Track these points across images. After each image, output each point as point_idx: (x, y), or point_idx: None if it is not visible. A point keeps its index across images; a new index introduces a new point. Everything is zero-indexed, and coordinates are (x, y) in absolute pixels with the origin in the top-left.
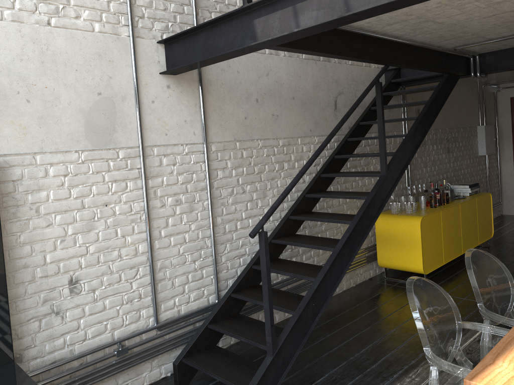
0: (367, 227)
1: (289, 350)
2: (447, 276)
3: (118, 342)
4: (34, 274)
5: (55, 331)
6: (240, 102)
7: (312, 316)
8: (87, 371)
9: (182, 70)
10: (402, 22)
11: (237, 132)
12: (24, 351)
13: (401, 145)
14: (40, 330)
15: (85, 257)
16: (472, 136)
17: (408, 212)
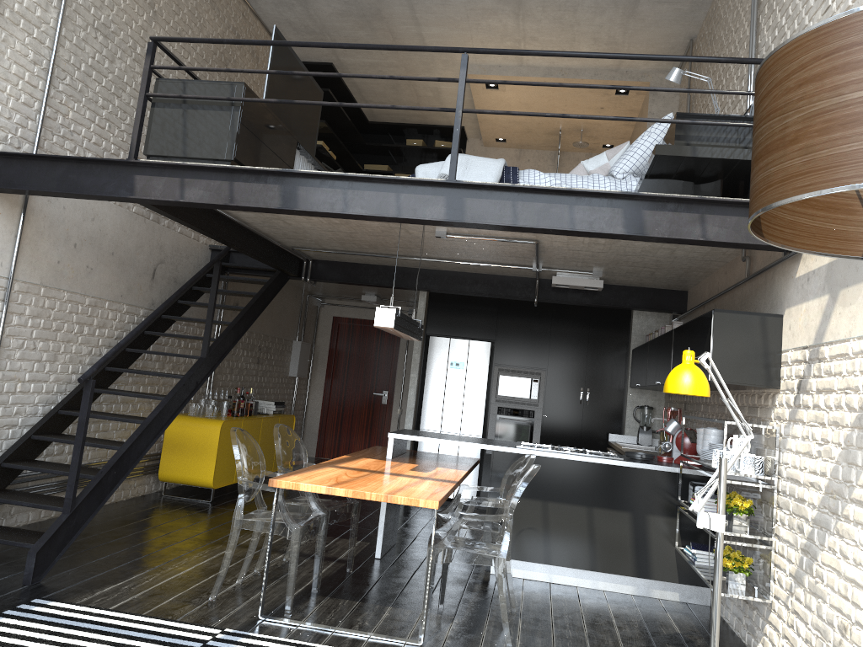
0: (178, 407)
1: (84, 514)
2: (235, 497)
3: None
4: None
5: None
6: (58, 242)
7: (111, 484)
8: None
9: (19, 192)
10: (257, 213)
11: (46, 276)
12: None
13: (225, 332)
14: None
15: None
16: (286, 351)
17: (209, 415)
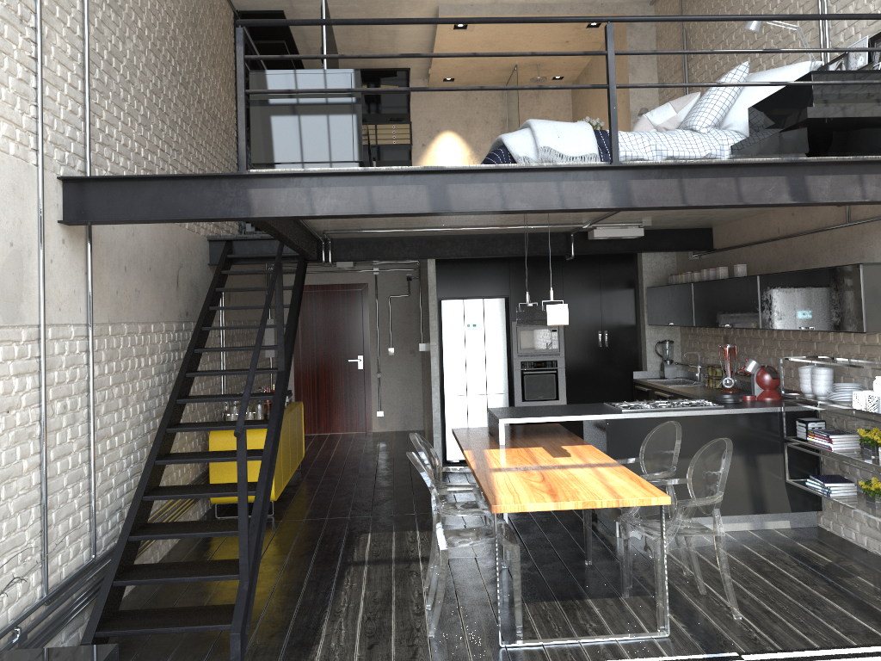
0: (277, 431)
1: (251, 575)
2: (287, 503)
3: (18, 623)
4: None
5: None
6: (114, 269)
7: (259, 534)
8: None
9: (101, 223)
10: None
11: (111, 311)
12: None
13: (287, 337)
14: None
15: None
16: None
17: None
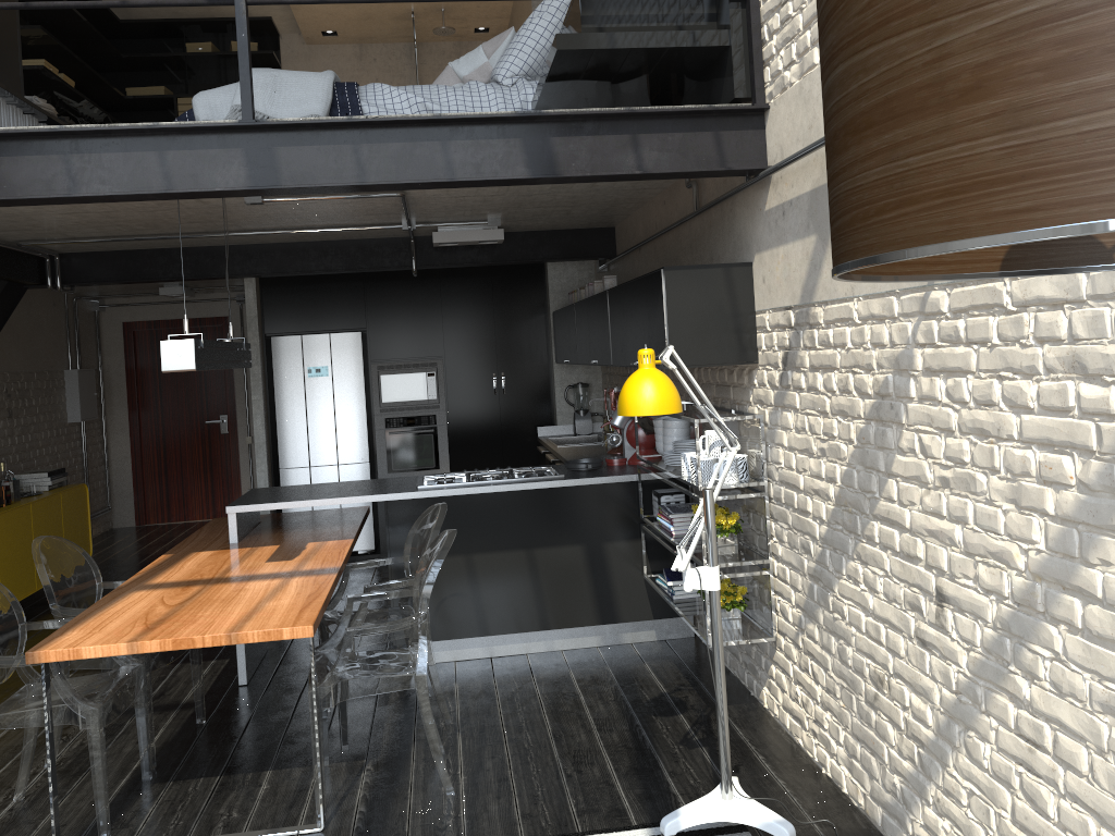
0: None
1: None
2: None
3: None
4: None
5: None
6: None
7: None
8: None
9: None
10: None
11: None
12: None
13: None
14: None
15: None
16: (56, 388)
17: None
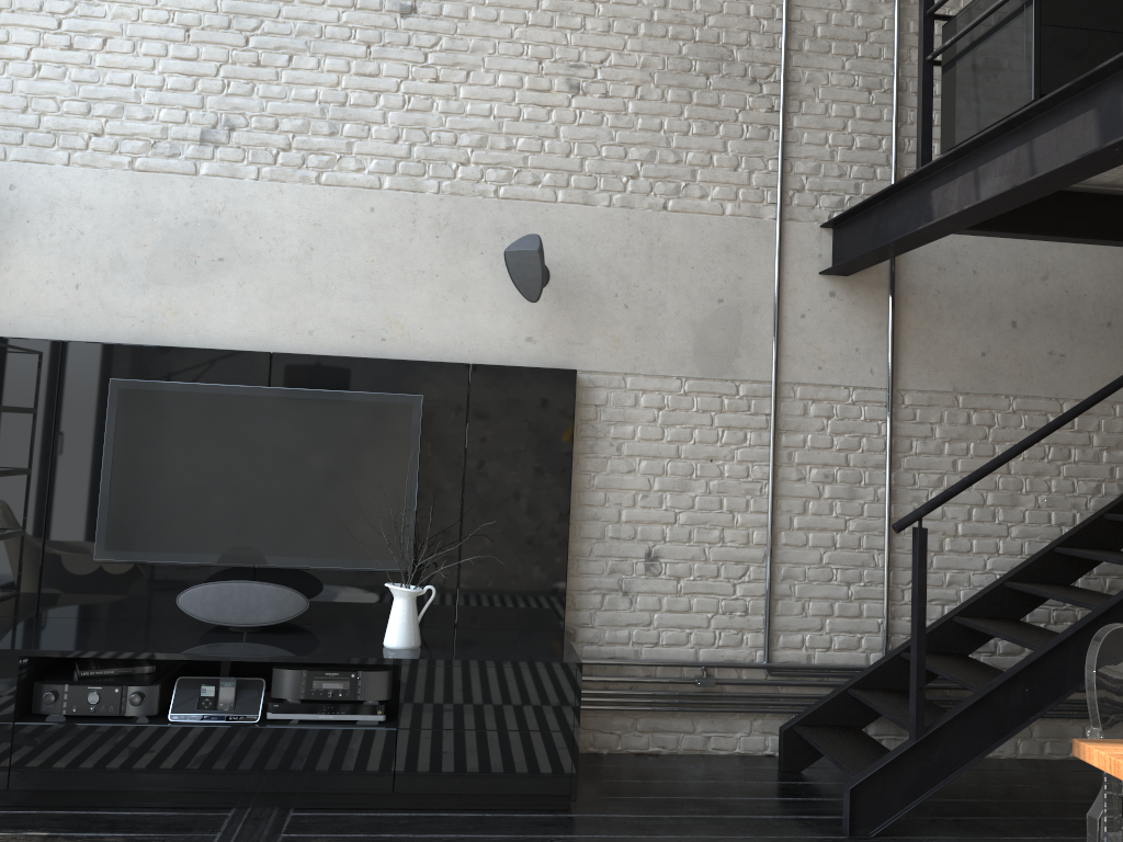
0: None
1: (957, 749)
2: None
3: (701, 665)
4: (604, 532)
5: (620, 616)
6: (974, 324)
7: (1022, 710)
8: (653, 690)
9: (849, 268)
10: None
11: (960, 378)
12: (579, 628)
13: None
14: (602, 608)
15: (671, 527)
16: None
17: None
